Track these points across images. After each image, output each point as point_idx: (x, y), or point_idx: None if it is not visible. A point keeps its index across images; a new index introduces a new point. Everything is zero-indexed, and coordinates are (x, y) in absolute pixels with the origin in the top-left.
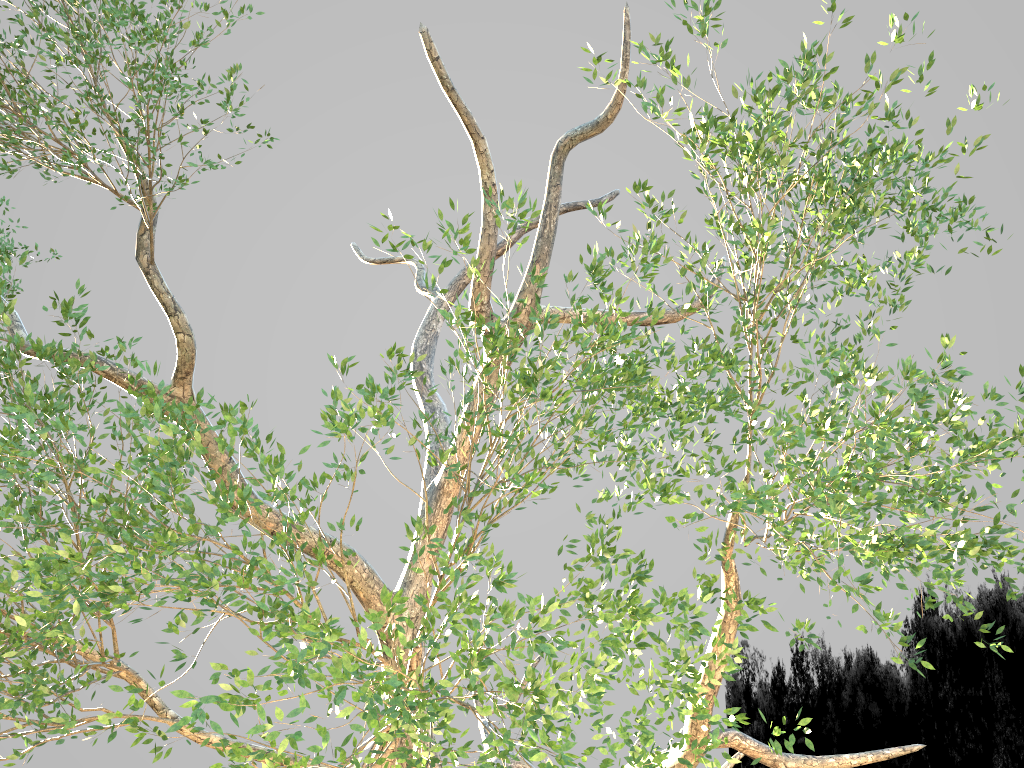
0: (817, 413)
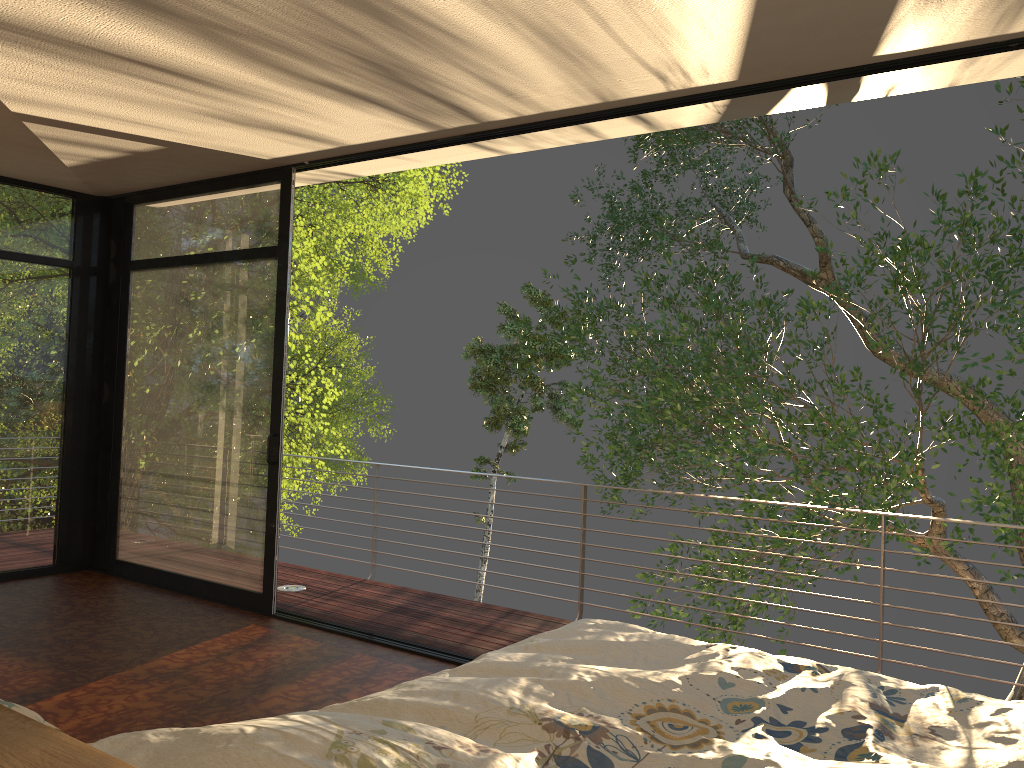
0: None
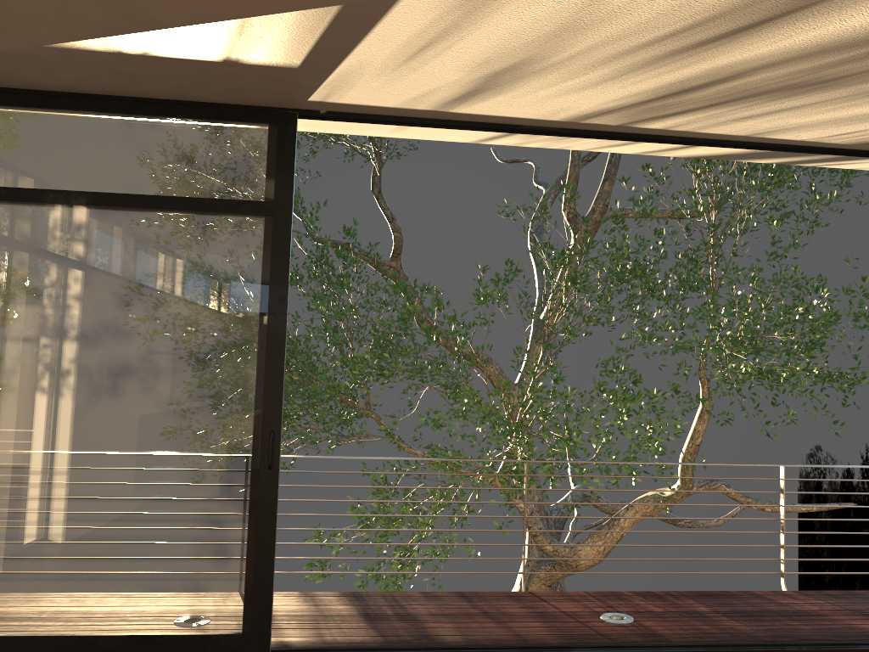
0: (712, 306)
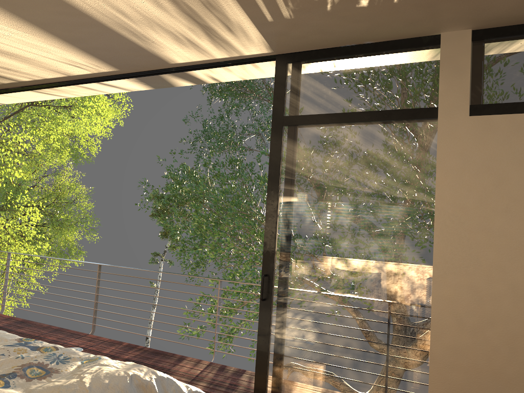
0: None
